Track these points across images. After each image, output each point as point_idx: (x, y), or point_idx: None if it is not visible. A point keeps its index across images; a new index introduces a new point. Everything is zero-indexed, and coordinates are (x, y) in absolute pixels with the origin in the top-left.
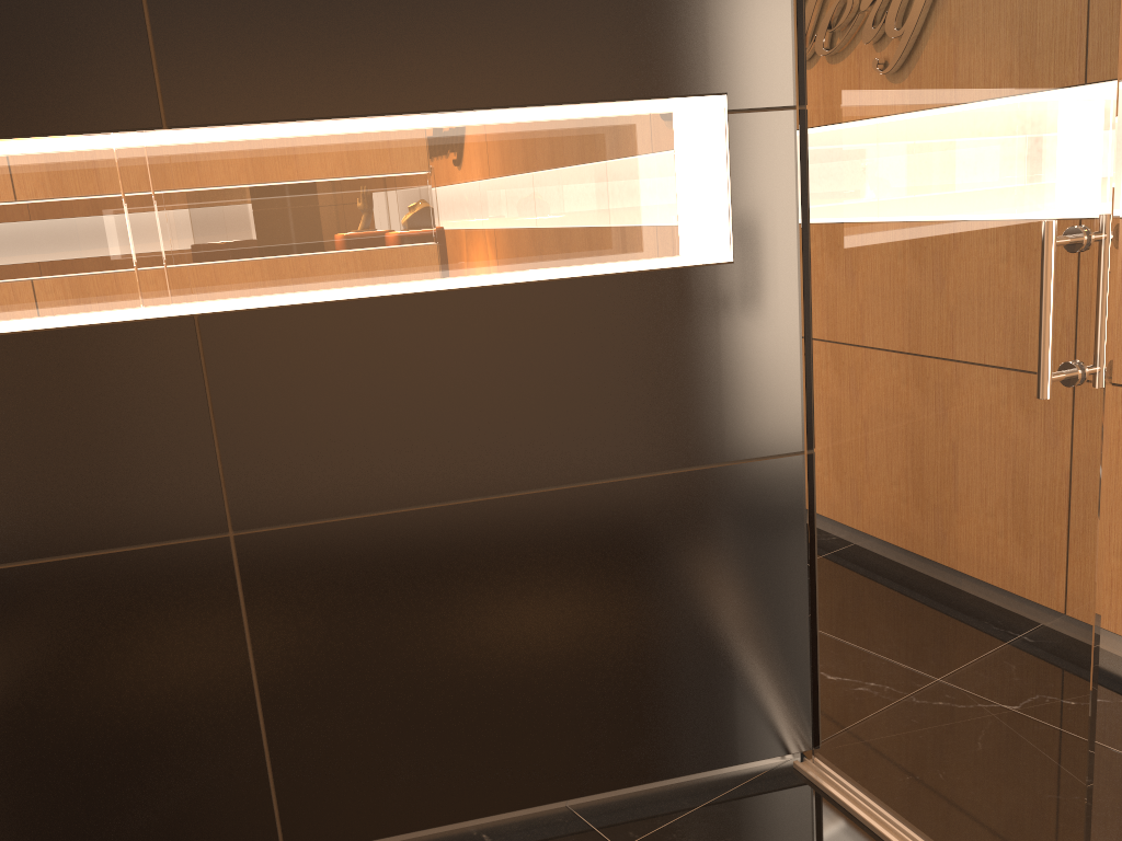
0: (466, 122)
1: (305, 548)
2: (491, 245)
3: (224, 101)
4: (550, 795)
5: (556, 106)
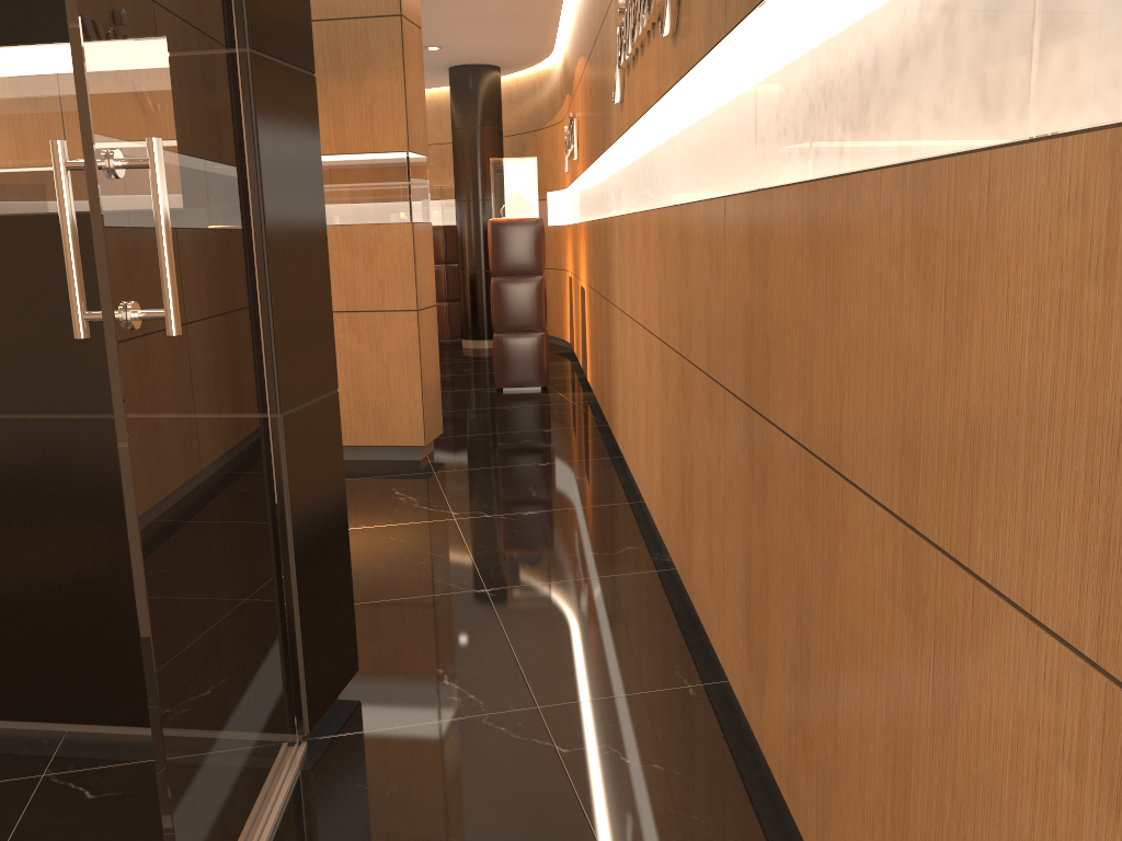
0: None
1: None
2: None
3: None
4: (34, 714)
5: (0, 48)
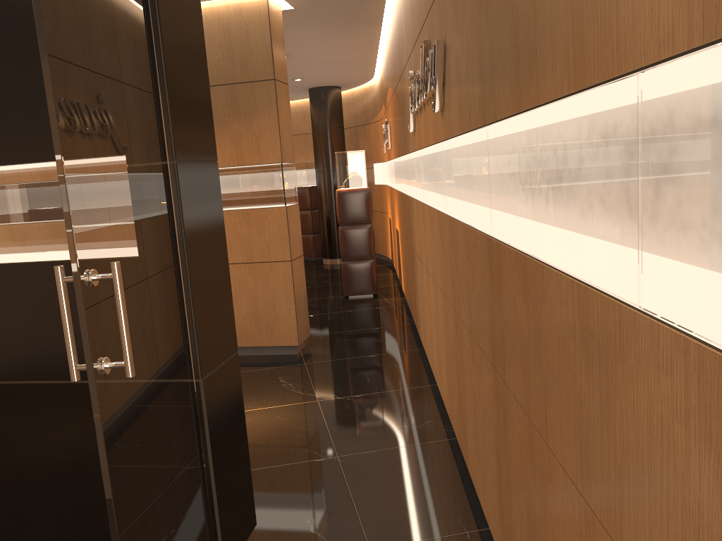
0: None
1: None
2: (0, 241)
3: None
4: None
5: (27, 164)
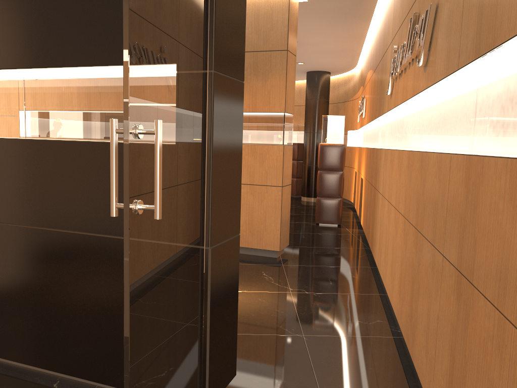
0: (72, 71)
1: (10, 234)
2: (78, 123)
3: (0, 60)
4: (83, 375)
5: (104, 66)
